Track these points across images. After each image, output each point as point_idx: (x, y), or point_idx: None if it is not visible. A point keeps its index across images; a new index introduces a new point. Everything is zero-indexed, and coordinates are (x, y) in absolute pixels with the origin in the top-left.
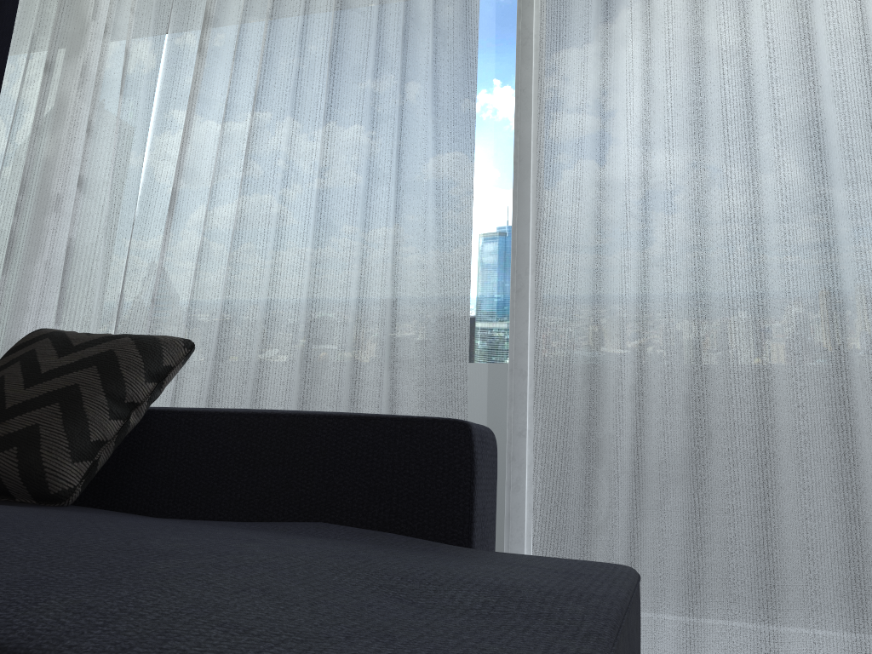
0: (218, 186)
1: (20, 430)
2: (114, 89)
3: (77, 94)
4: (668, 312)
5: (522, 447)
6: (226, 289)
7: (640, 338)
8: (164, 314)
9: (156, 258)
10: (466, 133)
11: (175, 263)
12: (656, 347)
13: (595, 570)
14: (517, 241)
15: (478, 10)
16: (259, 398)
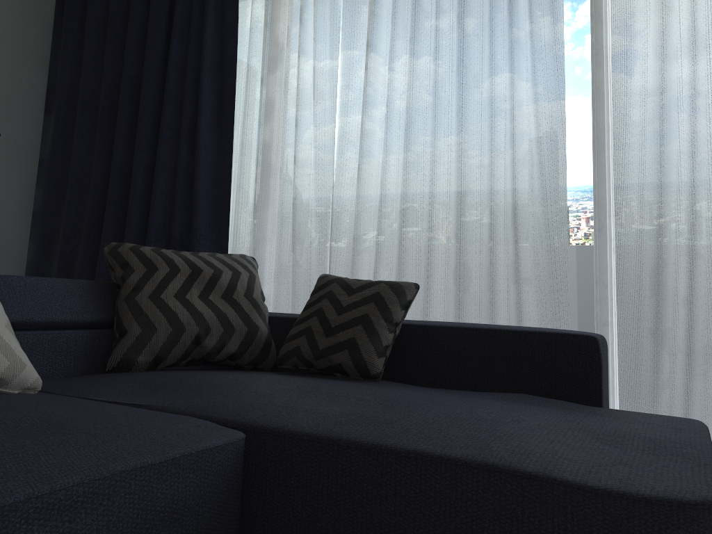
0: (387, 161)
1: (345, 340)
2: (308, 95)
3: (284, 99)
4: (709, 248)
5: (606, 332)
6: (401, 231)
7: (690, 267)
8: (361, 246)
9: (349, 209)
10: (558, 123)
11: (364, 213)
12: (702, 272)
13: (684, 424)
14: (597, 196)
15: (563, 33)
16: (429, 300)
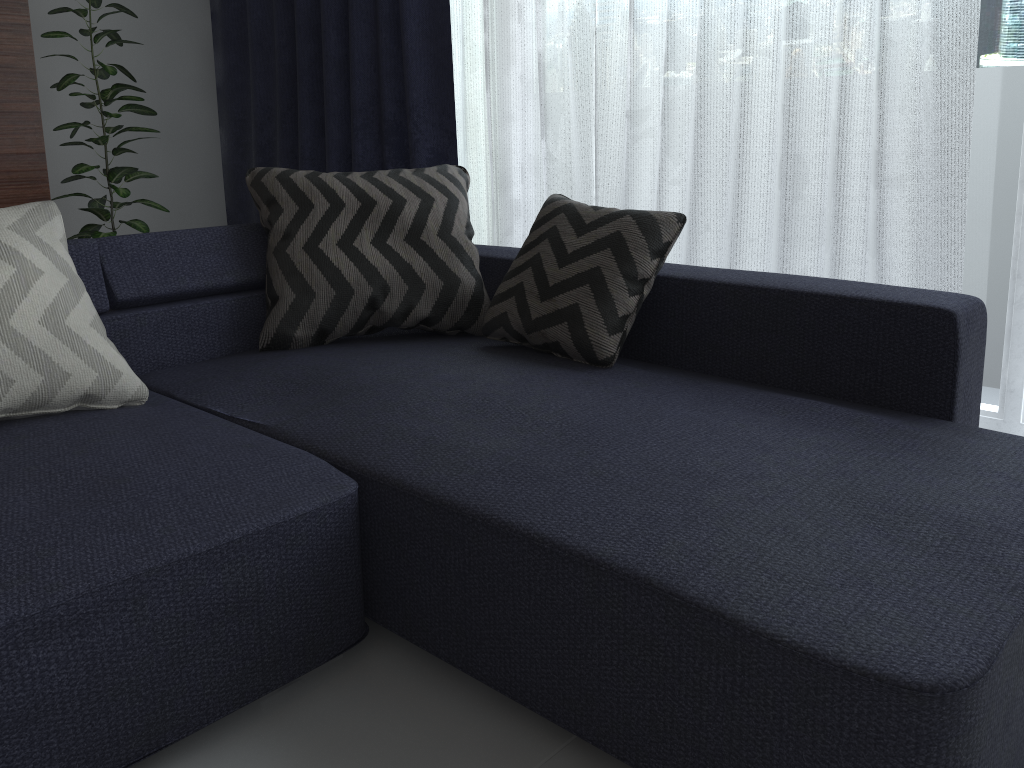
0: None
1: (565, 308)
2: None
3: None
4: None
5: None
6: (697, 104)
7: None
8: (639, 129)
9: (622, 67)
10: None
11: (643, 75)
12: None
13: None
14: None
15: None
16: (740, 212)
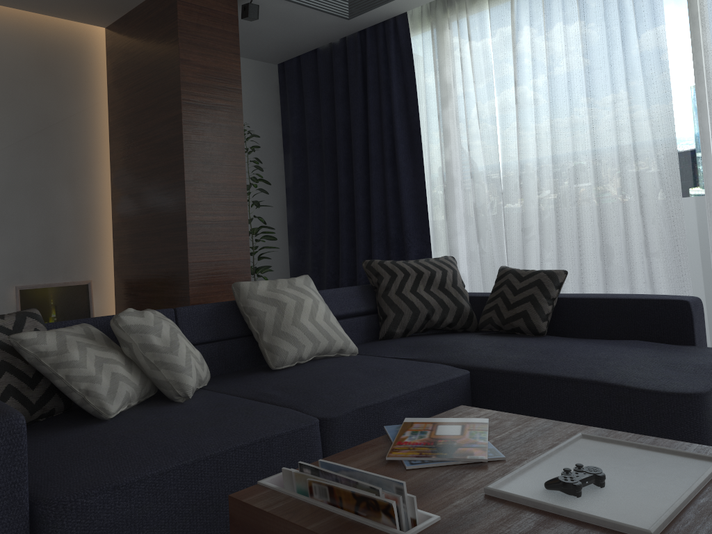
0: (540, 171)
1: (520, 312)
2: (474, 125)
3: (457, 130)
4: None
5: None
6: (556, 223)
7: None
8: (528, 236)
9: (516, 208)
10: (670, 134)
11: (528, 212)
12: None
13: None
14: (707, 186)
15: (667, 62)
16: (583, 272)
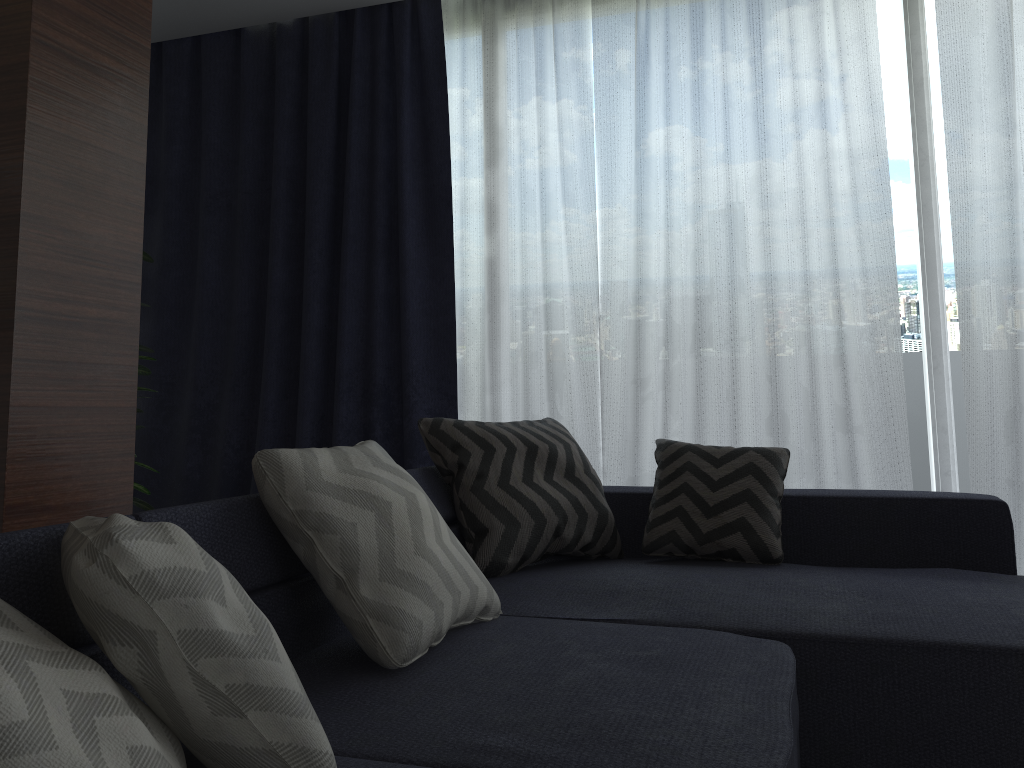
0: (671, 288)
1: (733, 521)
2: (553, 201)
3: (521, 206)
4: None
5: (948, 483)
6: (699, 374)
7: None
8: (645, 392)
9: (620, 345)
10: (886, 247)
11: (646, 352)
12: None
13: None
14: (930, 329)
15: (885, 141)
16: None
